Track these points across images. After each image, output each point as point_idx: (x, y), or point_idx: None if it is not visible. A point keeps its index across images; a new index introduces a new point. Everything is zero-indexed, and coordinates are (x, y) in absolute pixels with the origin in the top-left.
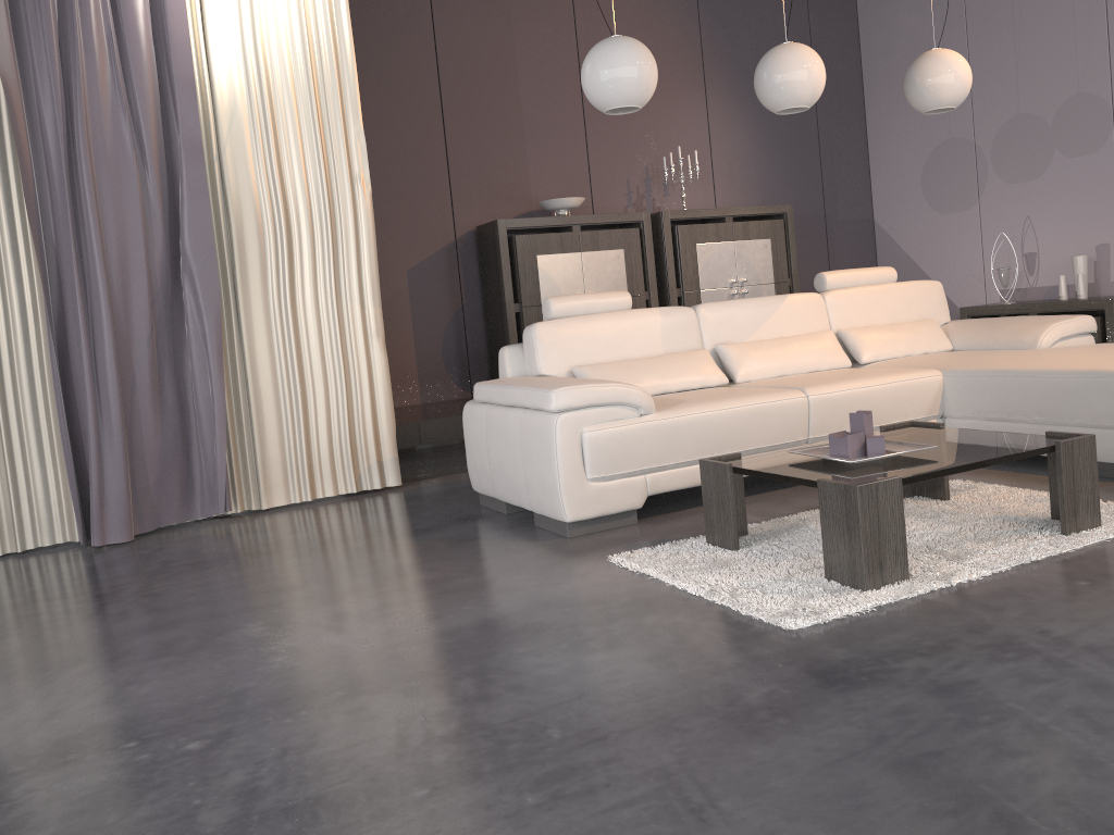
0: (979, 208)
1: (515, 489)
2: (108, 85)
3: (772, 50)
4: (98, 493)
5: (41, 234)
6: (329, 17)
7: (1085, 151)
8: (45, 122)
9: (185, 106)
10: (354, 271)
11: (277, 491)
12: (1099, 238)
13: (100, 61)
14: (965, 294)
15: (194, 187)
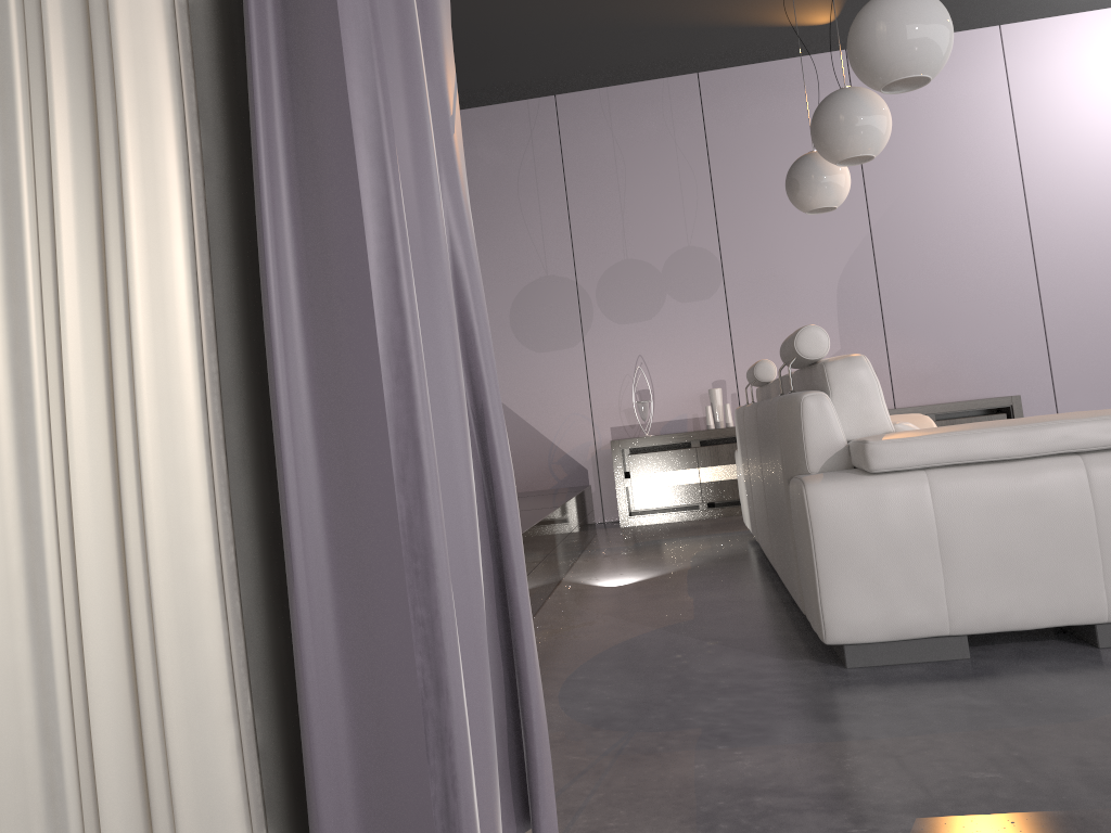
0: (583, 346)
1: (1060, 596)
2: None
3: (858, 89)
4: None
5: None
6: None
7: (697, 297)
8: None
9: None
10: None
11: None
12: (715, 375)
13: None
14: (569, 433)
15: None
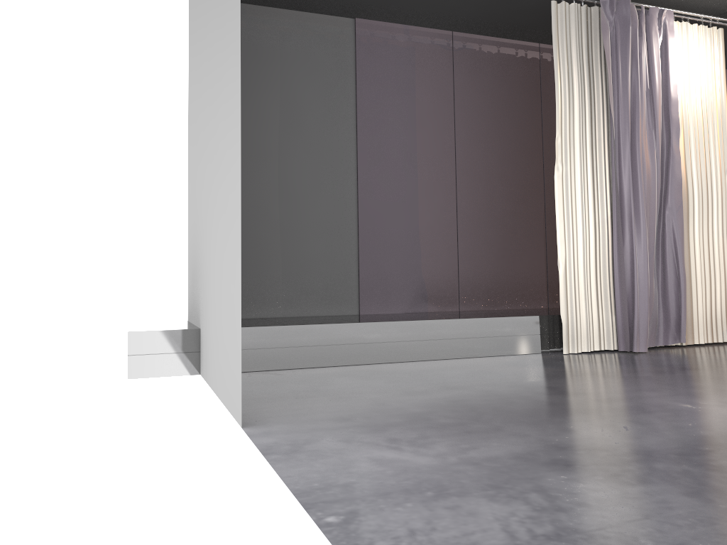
0: None
1: None
2: (645, 115)
3: None
4: (637, 323)
5: (615, 187)
6: (719, 88)
7: None
8: (621, 132)
9: (674, 128)
10: (724, 221)
11: (689, 336)
12: None
13: (644, 103)
14: None
15: (675, 170)
